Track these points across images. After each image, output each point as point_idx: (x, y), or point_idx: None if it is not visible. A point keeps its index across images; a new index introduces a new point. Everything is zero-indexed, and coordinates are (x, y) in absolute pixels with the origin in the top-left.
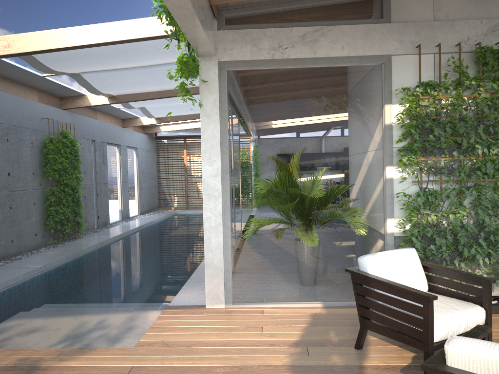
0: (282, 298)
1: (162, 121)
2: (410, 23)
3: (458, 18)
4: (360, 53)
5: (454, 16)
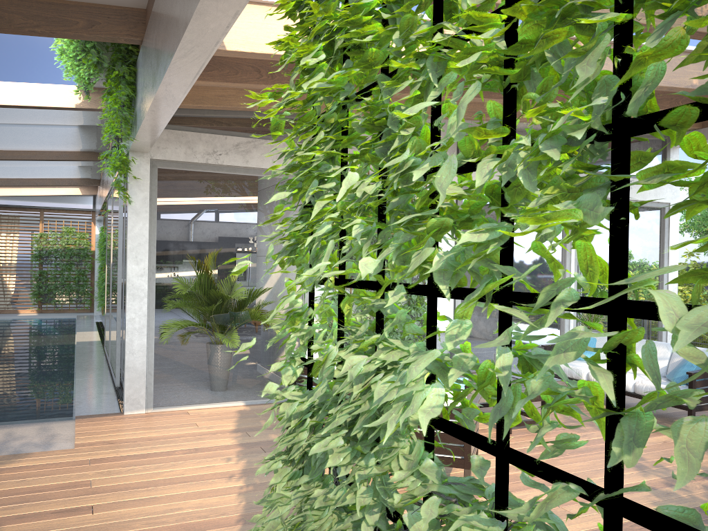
0: (205, 400)
1: None
2: None
3: None
4: None
5: None
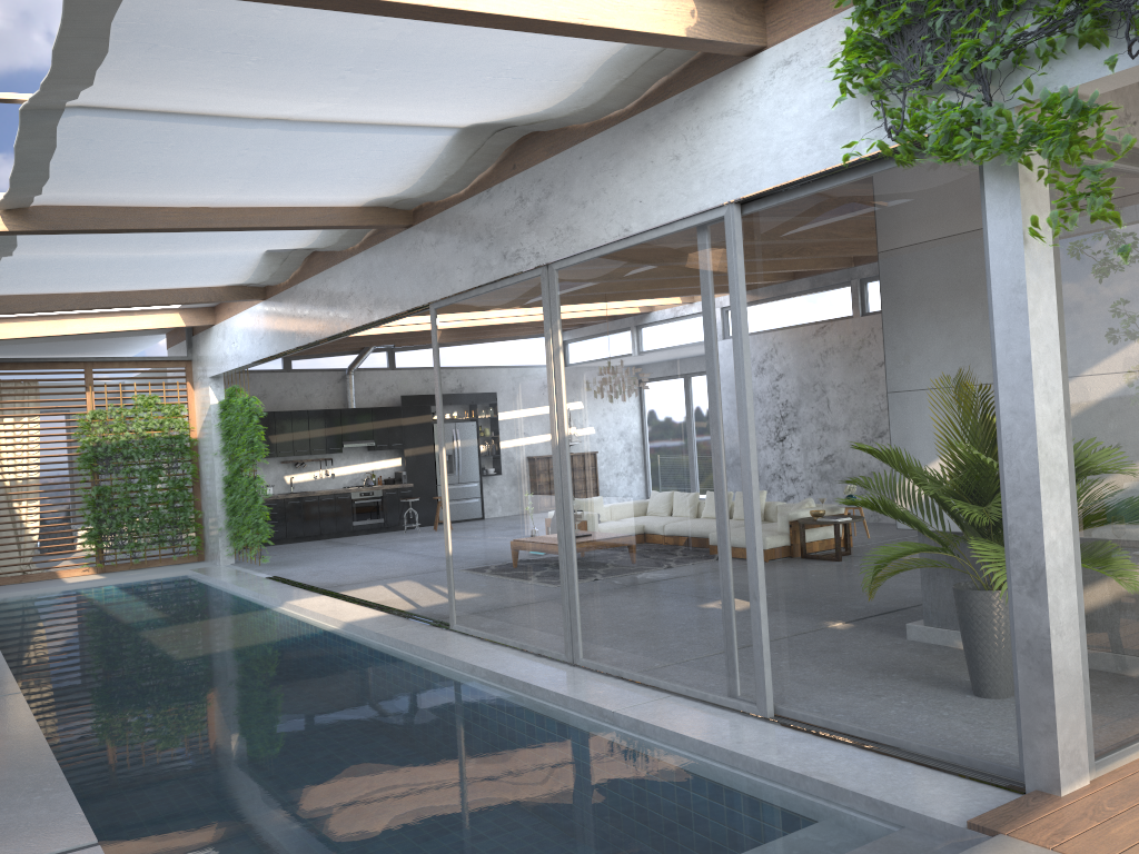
0: None
1: None
2: None
3: None
4: None
5: None
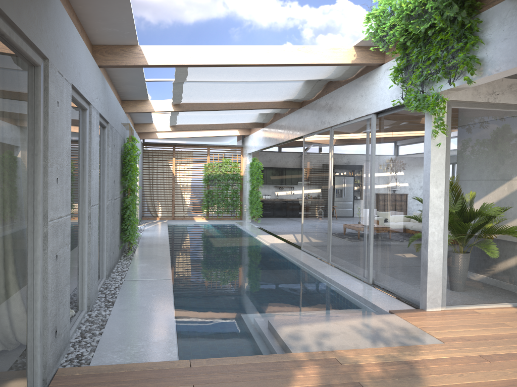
0: (481, 301)
1: (177, 129)
2: None
3: None
4: None
5: None
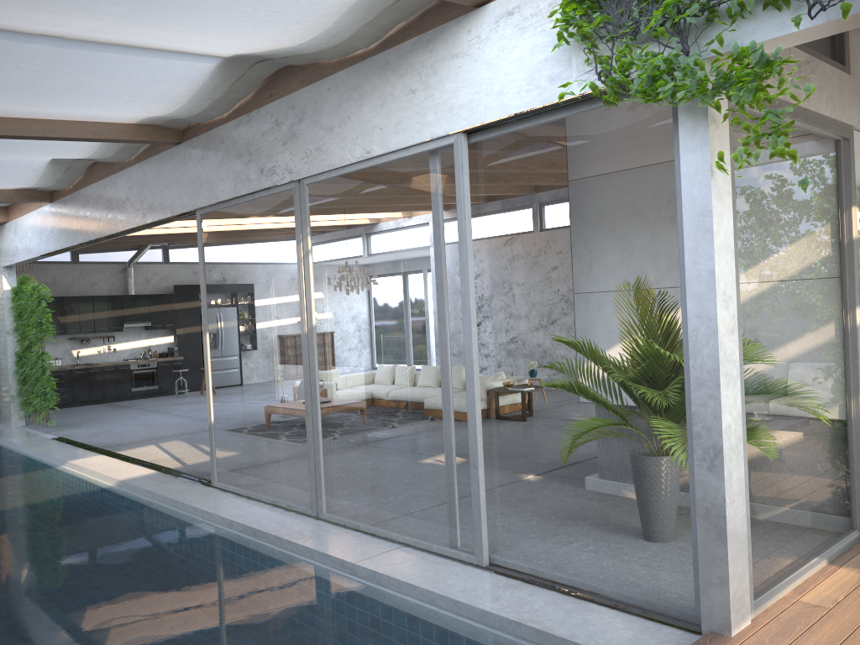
0: (789, 569)
1: None
2: None
3: None
4: (838, 117)
5: None
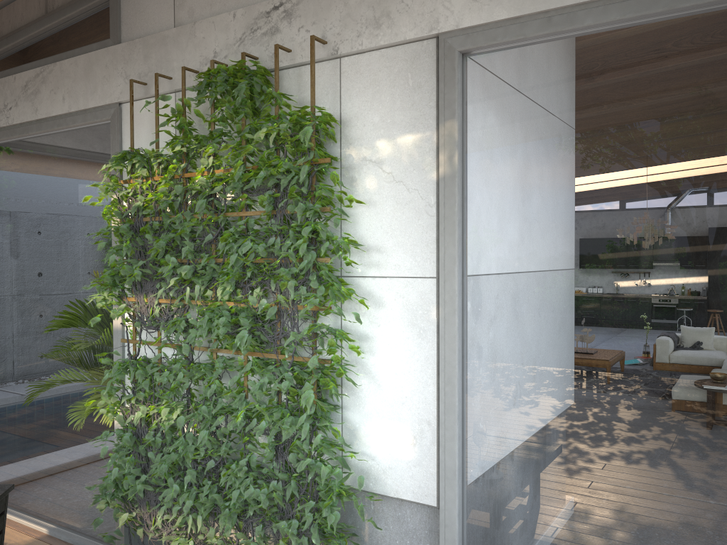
0: (17, 506)
1: None
2: (138, 40)
3: (208, 14)
4: (81, 106)
5: (203, 12)
